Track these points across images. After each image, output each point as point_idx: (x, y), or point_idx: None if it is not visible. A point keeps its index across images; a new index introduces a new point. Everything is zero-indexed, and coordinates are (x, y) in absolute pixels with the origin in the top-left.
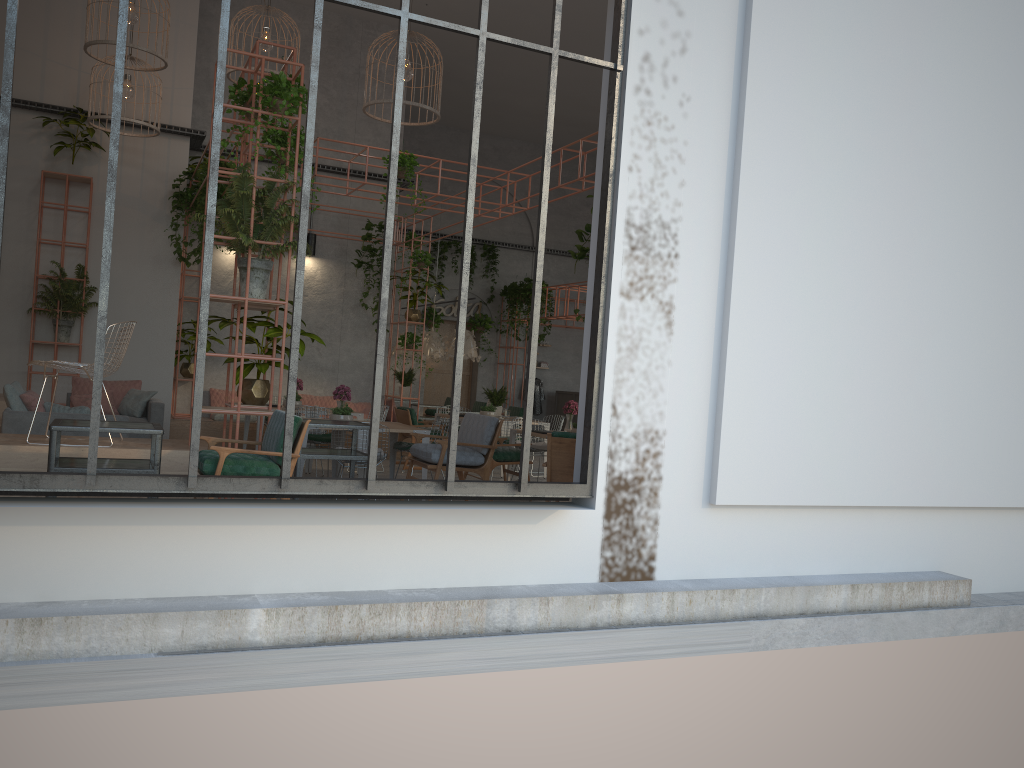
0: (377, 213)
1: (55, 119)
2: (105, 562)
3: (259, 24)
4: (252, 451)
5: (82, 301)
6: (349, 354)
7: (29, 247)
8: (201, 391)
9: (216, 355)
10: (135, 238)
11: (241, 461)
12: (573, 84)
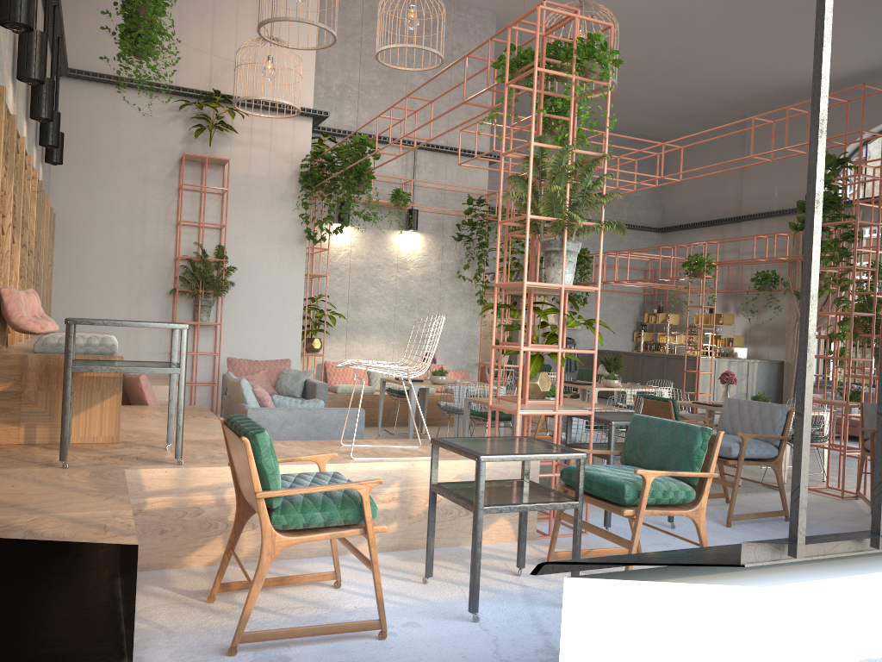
0: (474, 188)
1: (194, 102)
2: (654, 651)
3: (362, 8)
4: (675, 473)
5: (225, 281)
6: (447, 324)
7: (168, 229)
8: (809, 428)
9: (535, 350)
10: (264, 218)
11: (658, 484)
12: (630, 62)
